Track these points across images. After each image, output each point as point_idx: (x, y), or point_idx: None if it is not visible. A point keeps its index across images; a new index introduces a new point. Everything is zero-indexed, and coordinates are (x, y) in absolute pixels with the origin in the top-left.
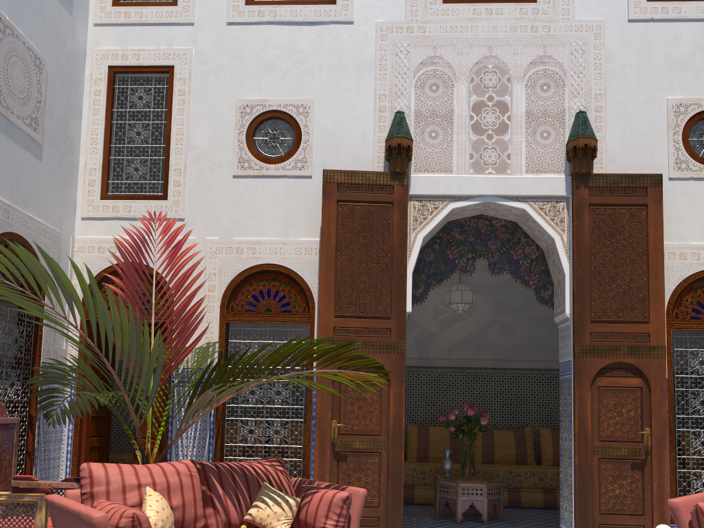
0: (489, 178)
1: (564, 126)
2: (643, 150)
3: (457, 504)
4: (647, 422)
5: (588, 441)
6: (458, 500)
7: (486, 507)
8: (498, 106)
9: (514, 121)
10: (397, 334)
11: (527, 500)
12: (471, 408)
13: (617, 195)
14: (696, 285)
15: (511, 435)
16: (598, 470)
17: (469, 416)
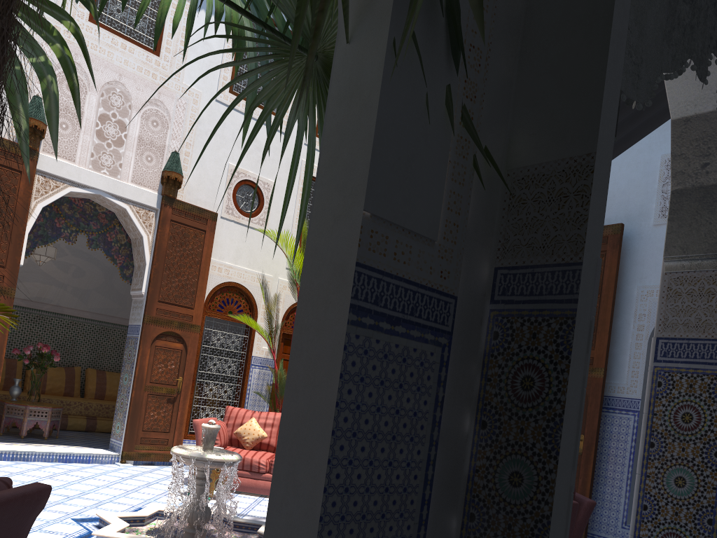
0: (103, 177)
1: (163, 157)
2: (209, 193)
3: (24, 423)
4: (181, 373)
5: (143, 381)
6: (26, 420)
7: (48, 426)
8: (119, 124)
9: (129, 140)
10: (9, 281)
11: (73, 424)
12: (46, 346)
13: (189, 219)
14: (224, 290)
15: (63, 371)
16: (146, 402)
17: (44, 354)
